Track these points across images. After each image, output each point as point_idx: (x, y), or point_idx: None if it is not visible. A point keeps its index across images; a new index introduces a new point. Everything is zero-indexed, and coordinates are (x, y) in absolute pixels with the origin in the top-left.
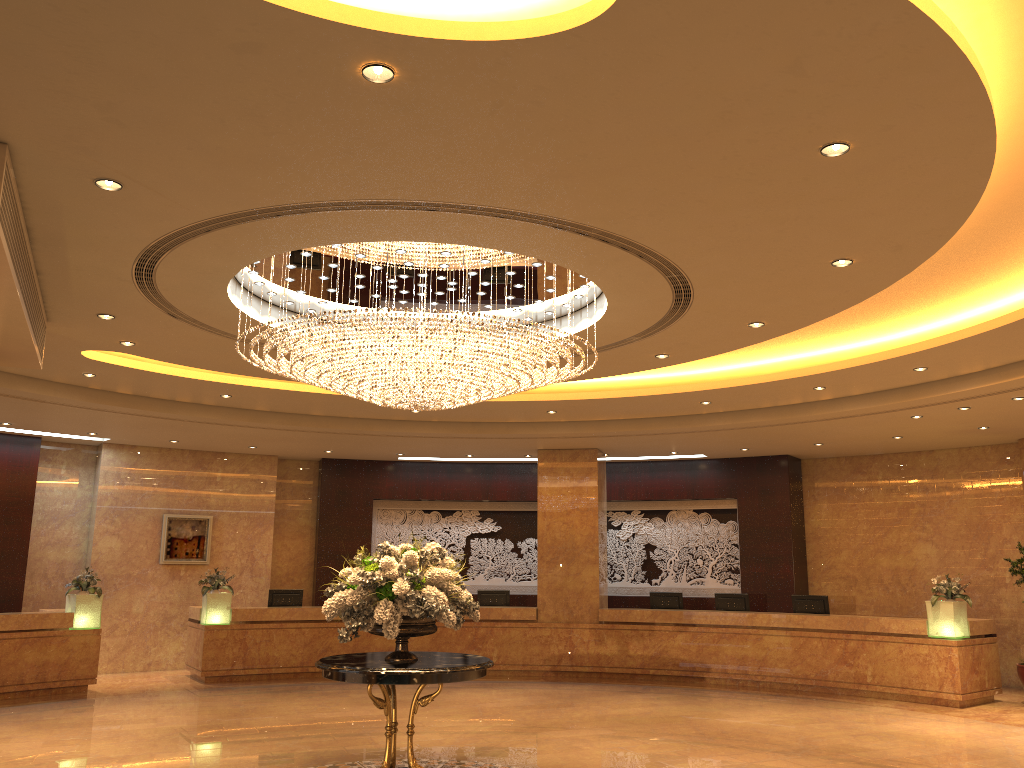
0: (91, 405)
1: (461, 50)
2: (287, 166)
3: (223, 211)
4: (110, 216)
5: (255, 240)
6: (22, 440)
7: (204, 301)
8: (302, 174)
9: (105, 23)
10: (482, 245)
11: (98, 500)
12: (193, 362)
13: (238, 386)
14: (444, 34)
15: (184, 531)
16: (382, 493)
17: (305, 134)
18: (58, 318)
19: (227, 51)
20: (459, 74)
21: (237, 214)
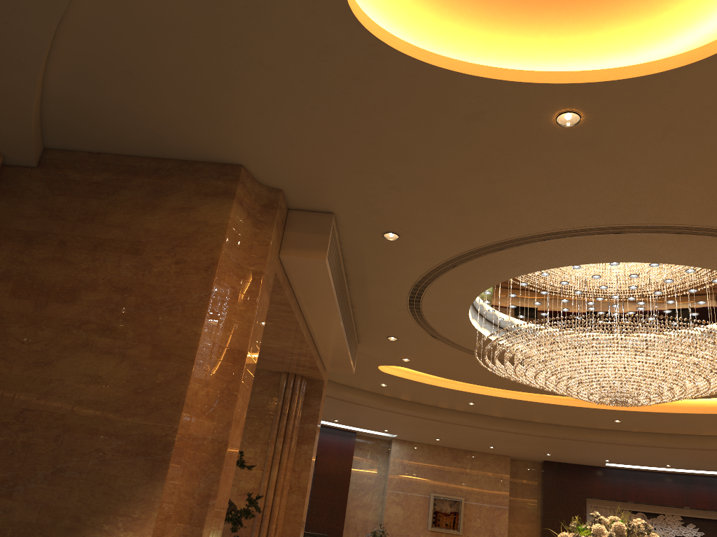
0: (384, 407)
1: (633, 86)
2: (505, 207)
3: (463, 249)
4: (392, 260)
5: (486, 271)
6: (345, 433)
7: (453, 324)
8: (516, 213)
9: (385, 116)
10: (664, 261)
11: (389, 478)
12: (448, 374)
13: (479, 395)
14: (618, 76)
15: (444, 507)
16: (593, 492)
17: (517, 179)
18: (364, 340)
19: (460, 122)
20: (633, 108)
21: (472, 251)
